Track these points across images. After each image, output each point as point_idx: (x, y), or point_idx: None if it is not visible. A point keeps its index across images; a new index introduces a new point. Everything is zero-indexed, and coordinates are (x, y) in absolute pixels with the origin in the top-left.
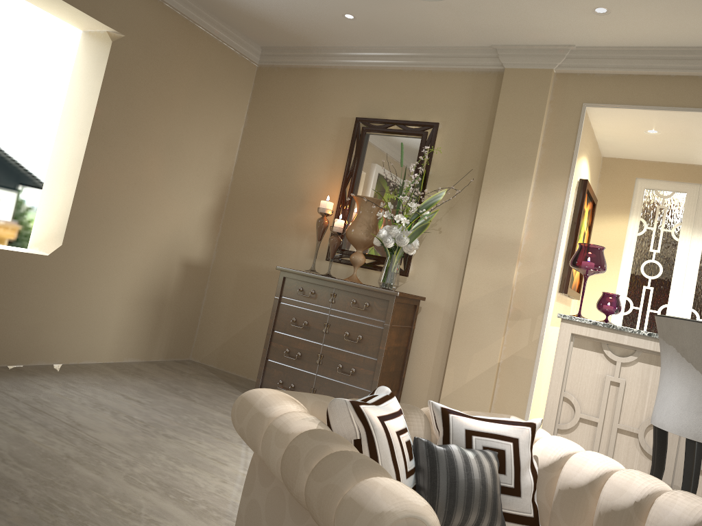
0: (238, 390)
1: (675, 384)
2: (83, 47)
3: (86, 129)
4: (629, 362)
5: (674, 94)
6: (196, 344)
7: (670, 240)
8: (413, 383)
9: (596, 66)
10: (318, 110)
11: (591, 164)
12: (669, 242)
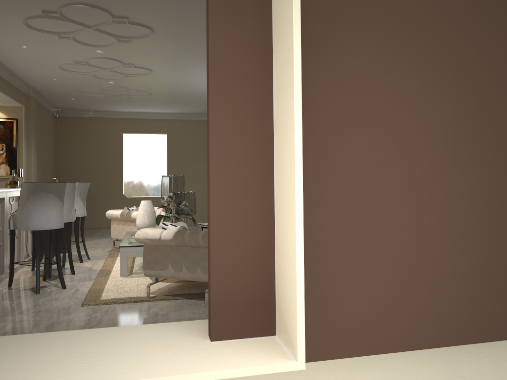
0: None
1: (53, 209)
2: None
3: None
4: None
5: None
6: None
7: None
8: None
9: None
10: None
11: None
12: None
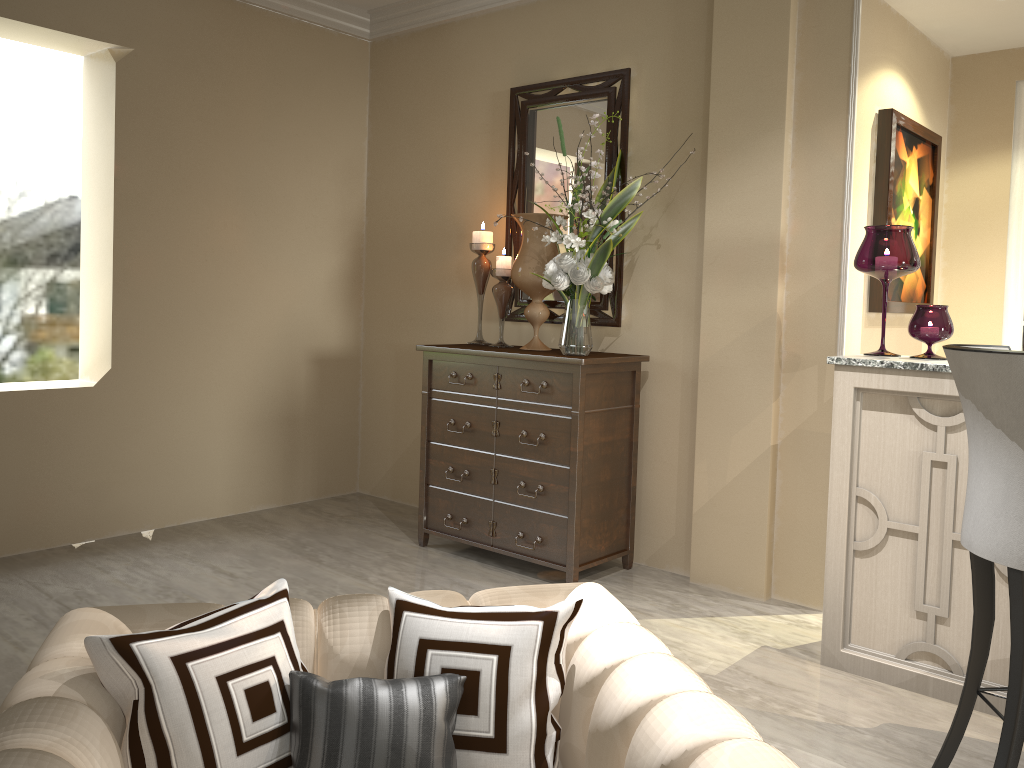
0: (404, 533)
1: (983, 469)
2: (88, 80)
3: (110, 199)
4: (960, 424)
5: None
6: (361, 470)
7: None
8: (652, 492)
9: None
10: (459, 90)
11: (917, 76)
12: None
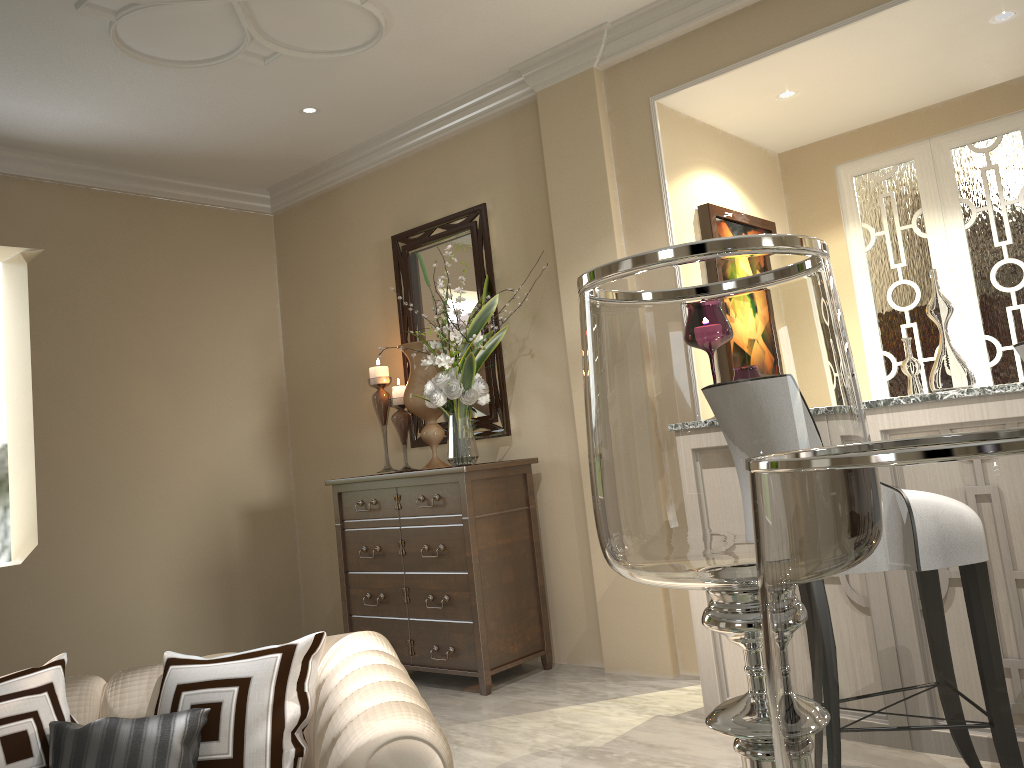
0: None
1: None
2: (6, 282)
3: (29, 385)
4: None
5: (761, 32)
6: (306, 617)
7: (915, 240)
8: (562, 588)
9: (645, 39)
10: (351, 245)
11: (739, 173)
12: (915, 243)
